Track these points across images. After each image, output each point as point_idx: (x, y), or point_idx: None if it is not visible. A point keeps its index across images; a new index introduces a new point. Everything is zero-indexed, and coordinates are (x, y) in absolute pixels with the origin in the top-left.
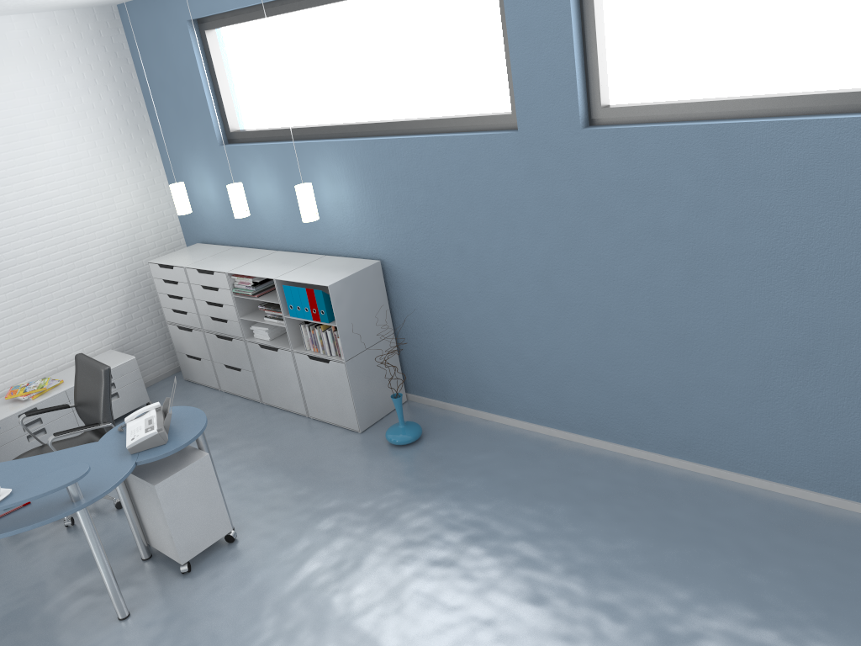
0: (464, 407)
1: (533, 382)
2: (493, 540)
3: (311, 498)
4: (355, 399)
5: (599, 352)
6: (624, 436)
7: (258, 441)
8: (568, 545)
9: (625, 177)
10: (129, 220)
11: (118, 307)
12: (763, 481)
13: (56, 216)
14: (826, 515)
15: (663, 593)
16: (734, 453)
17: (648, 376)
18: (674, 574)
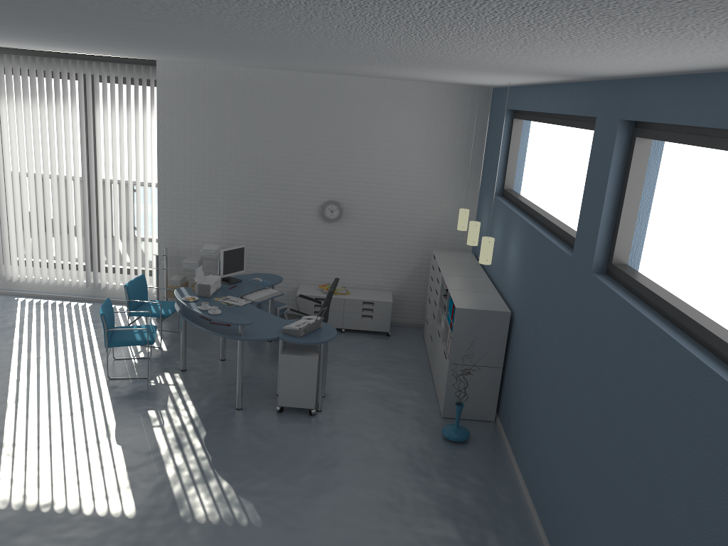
0: (509, 447)
1: (533, 453)
2: (394, 513)
3: (367, 425)
4: (446, 392)
5: (558, 454)
6: (550, 534)
7: (396, 384)
8: None
9: (597, 323)
10: (439, 221)
11: (408, 269)
12: None
13: (396, 202)
14: None
15: None
16: None
17: (568, 494)
18: None
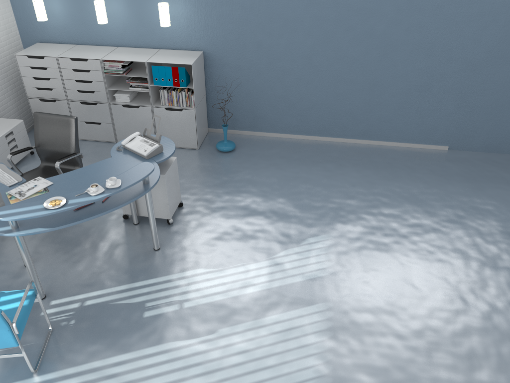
0: (246, 131)
1: (291, 112)
2: (312, 181)
3: (204, 181)
4: (197, 131)
5: (331, 93)
6: (336, 133)
7: None
8: (344, 177)
9: (361, 7)
10: None
11: None
12: (398, 143)
13: None
14: (424, 151)
15: (393, 185)
16: (387, 133)
17: (354, 103)
18: (391, 179)
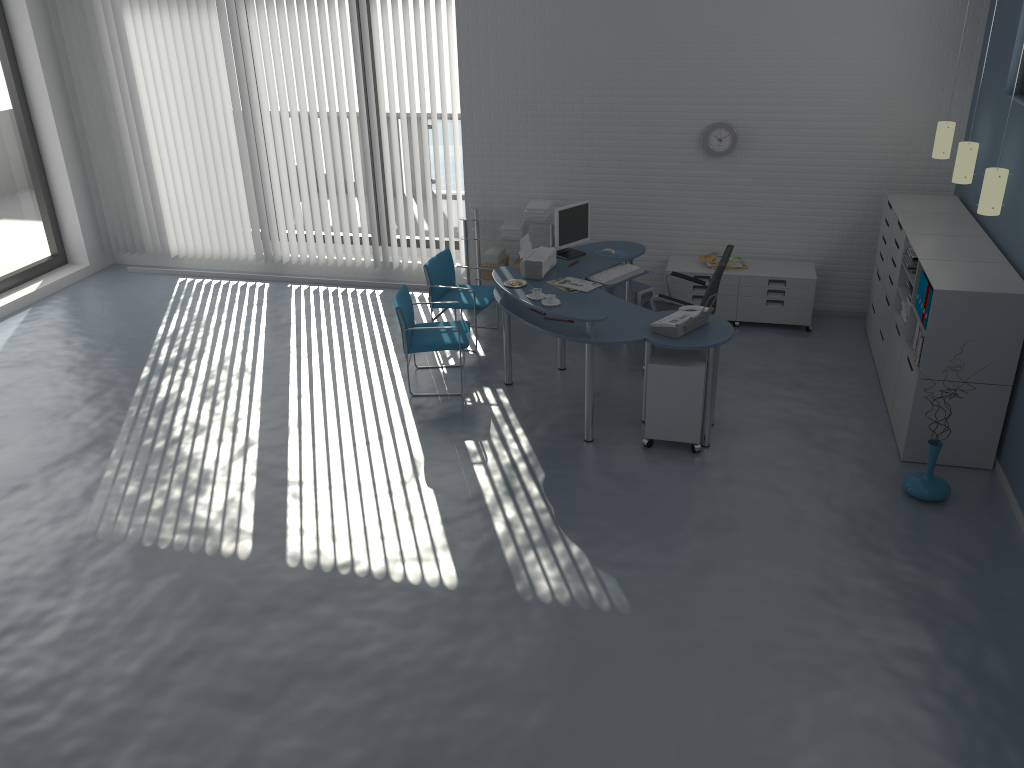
0: (1020, 513)
1: None
2: (829, 606)
3: (780, 470)
4: (910, 424)
5: None
6: None
7: (824, 407)
8: (870, 666)
9: None
10: (899, 145)
11: (842, 226)
12: None
13: (826, 118)
14: None
15: (861, 761)
16: None
17: None
18: (900, 766)
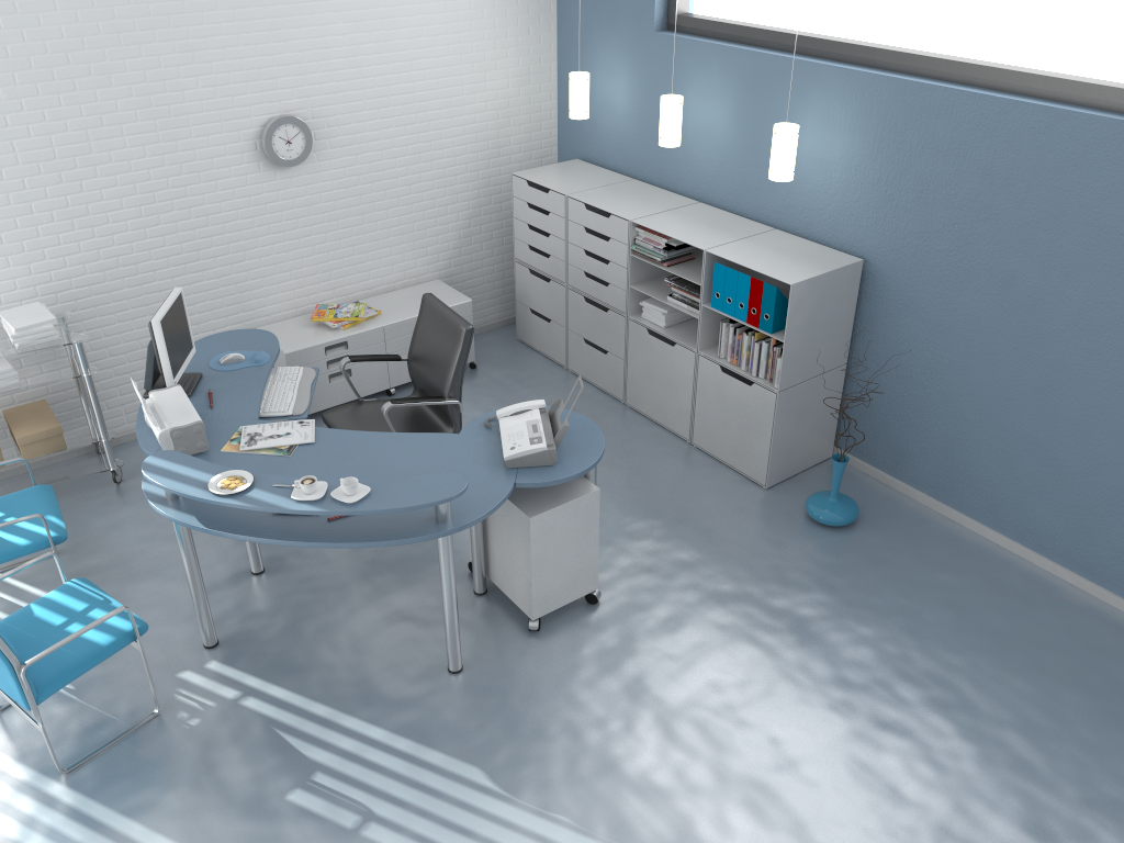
0: (921, 493)
1: (1054, 495)
2: (968, 716)
3: (699, 569)
4: (773, 444)
5: None
6: None
7: (621, 460)
8: (1085, 760)
9: None
10: (497, 109)
11: (457, 225)
12: None
13: (413, 87)
14: None
15: None
16: None
17: None
18: None
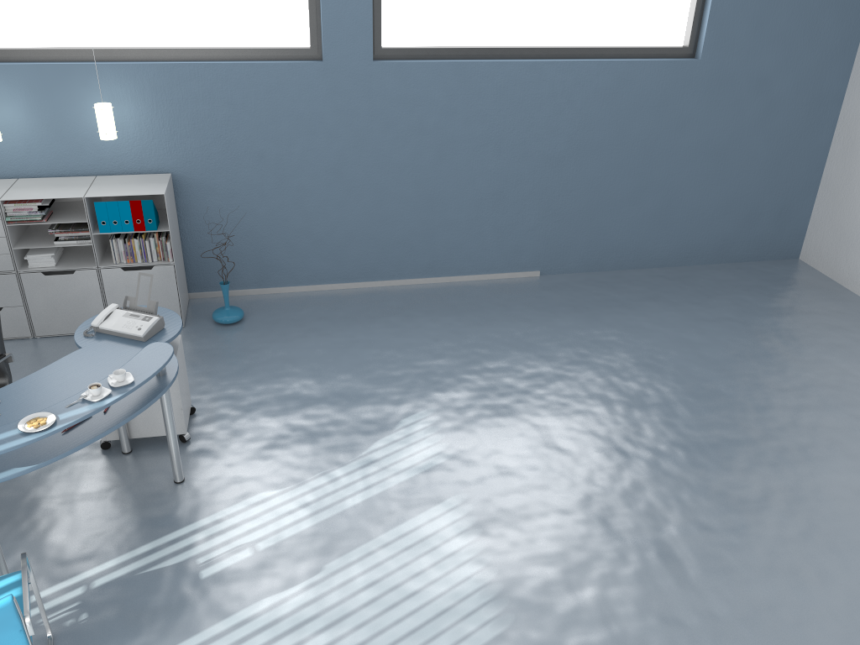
0: (251, 289)
1: (320, 252)
2: (377, 344)
3: (213, 371)
4: (180, 297)
5: (375, 217)
6: (388, 274)
7: None
8: (420, 331)
9: (402, 94)
10: None
11: None
12: (475, 275)
13: None
14: (511, 282)
15: (488, 331)
16: (458, 264)
17: (408, 227)
18: (483, 323)
